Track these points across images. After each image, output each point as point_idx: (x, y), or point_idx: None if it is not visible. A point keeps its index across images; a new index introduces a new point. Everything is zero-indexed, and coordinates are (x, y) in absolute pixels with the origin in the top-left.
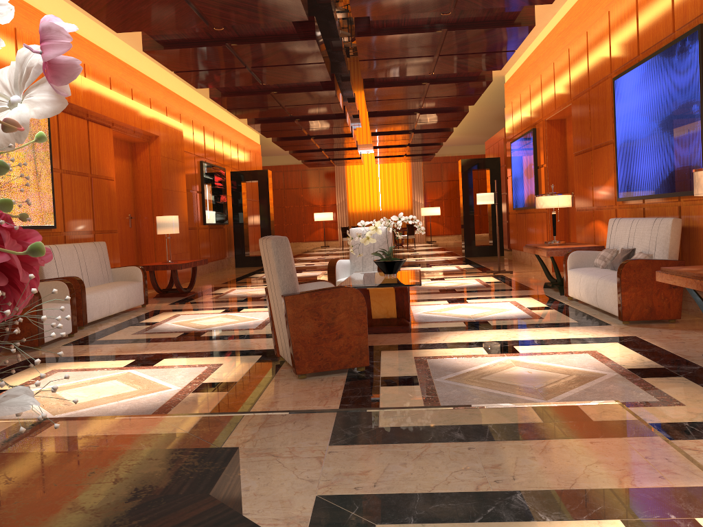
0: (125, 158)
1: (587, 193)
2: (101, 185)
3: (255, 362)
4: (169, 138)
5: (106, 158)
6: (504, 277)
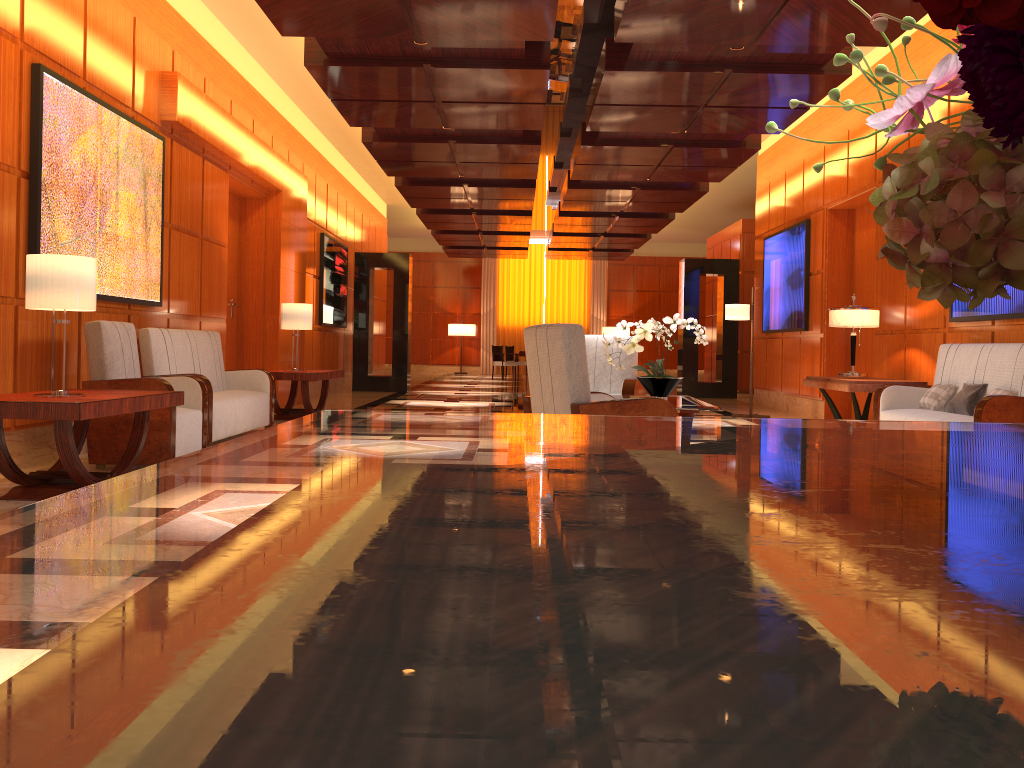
0: (232, 219)
1: (895, 310)
2: (212, 252)
3: None
4: (292, 195)
5: (219, 214)
6: None
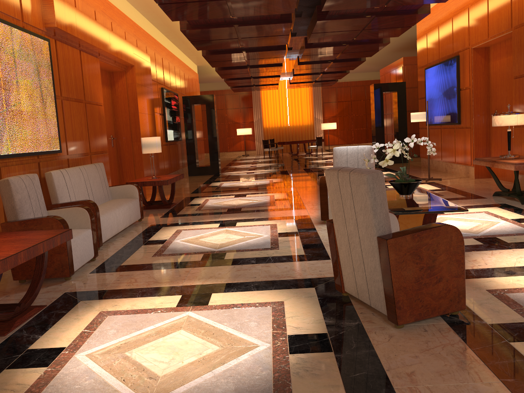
0: (106, 86)
1: None
2: (93, 110)
3: (317, 299)
4: (141, 67)
5: (95, 85)
6: (439, 184)
